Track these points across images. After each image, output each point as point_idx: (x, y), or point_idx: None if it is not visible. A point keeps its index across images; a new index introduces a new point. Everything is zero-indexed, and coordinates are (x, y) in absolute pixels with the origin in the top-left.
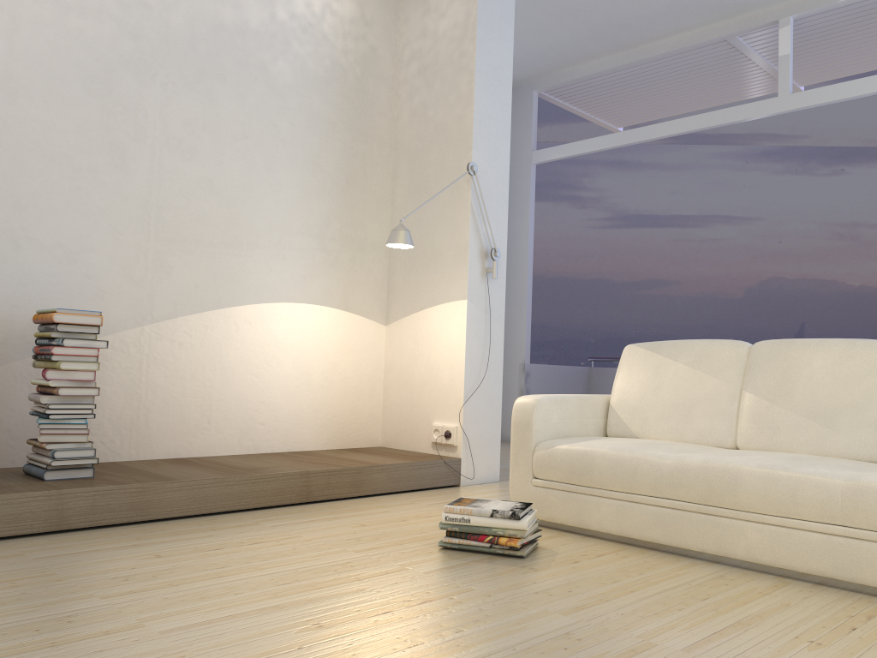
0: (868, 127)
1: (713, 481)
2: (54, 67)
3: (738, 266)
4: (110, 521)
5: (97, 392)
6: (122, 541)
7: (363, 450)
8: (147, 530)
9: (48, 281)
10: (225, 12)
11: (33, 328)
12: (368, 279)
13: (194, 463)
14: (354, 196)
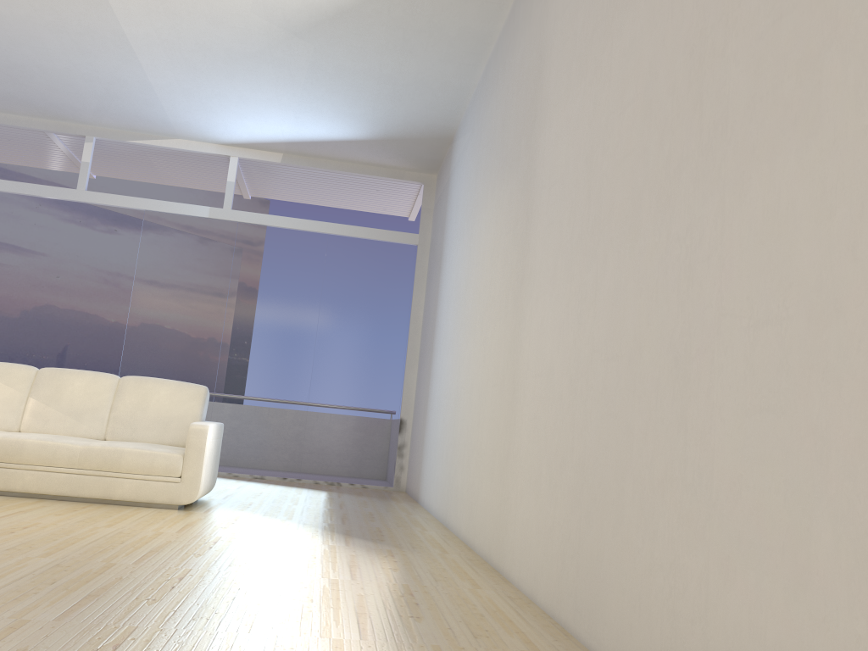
0: None
1: (9, 448)
2: None
3: (19, 290)
4: None
5: None
6: None
7: None
8: None
9: None
10: None
11: None
12: None
13: None
14: None
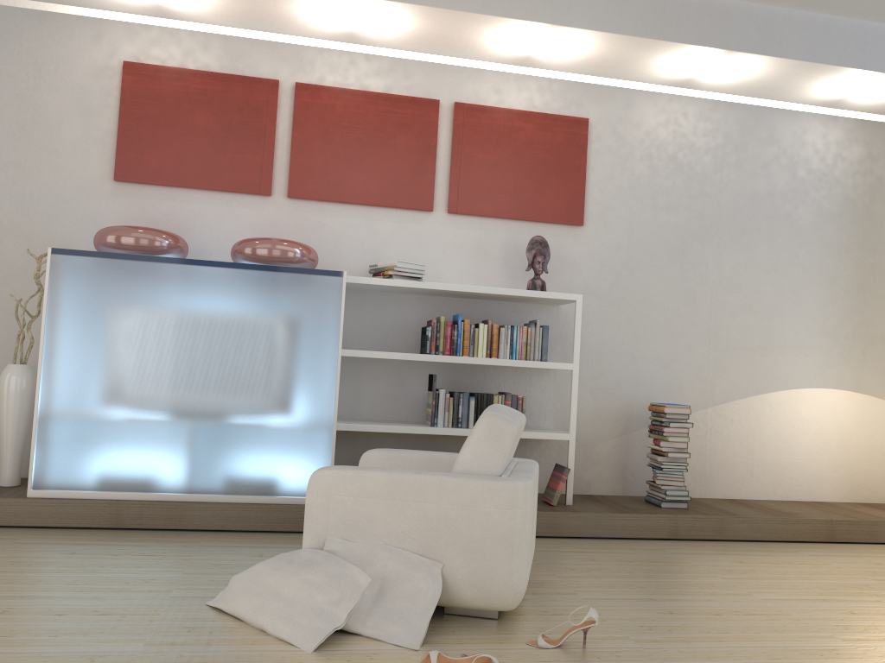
0: None
1: None
2: (652, 248)
3: None
4: (702, 537)
5: (688, 456)
6: (714, 550)
7: (876, 505)
8: (726, 546)
9: (651, 381)
10: (758, 183)
11: (644, 411)
12: (878, 366)
13: (745, 504)
14: (864, 300)
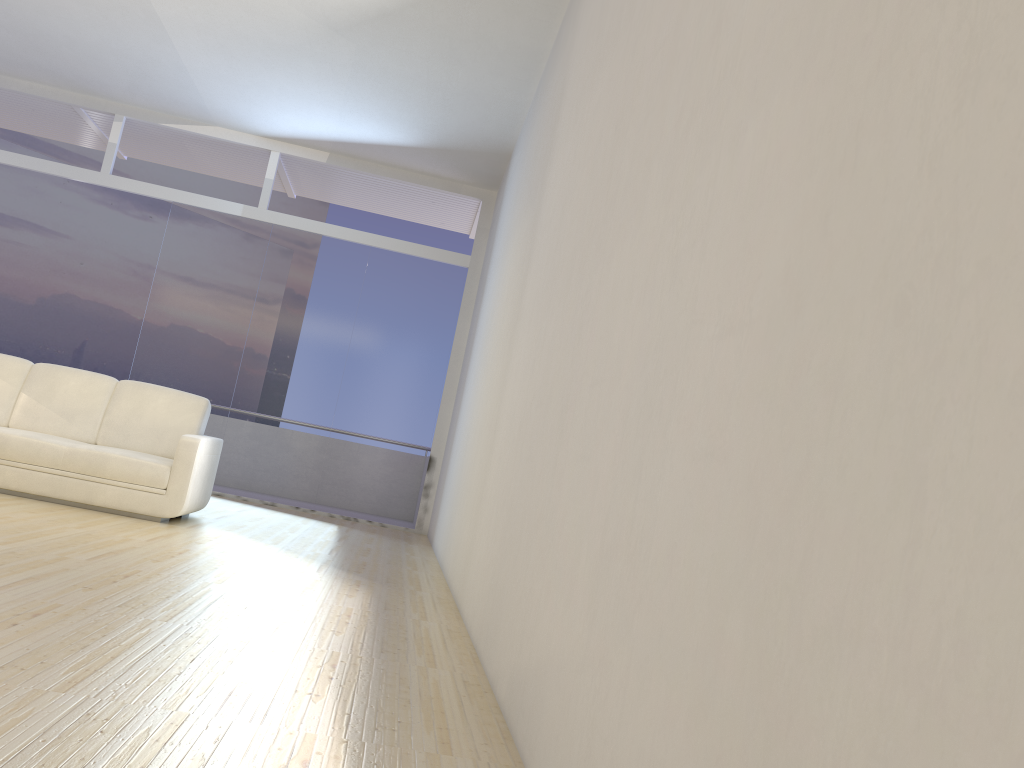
0: (181, 187)
1: None
2: None
3: (37, 275)
4: None
5: None
6: None
7: None
8: None
9: None
10: None
11: None
12: None
13: None
14: None
